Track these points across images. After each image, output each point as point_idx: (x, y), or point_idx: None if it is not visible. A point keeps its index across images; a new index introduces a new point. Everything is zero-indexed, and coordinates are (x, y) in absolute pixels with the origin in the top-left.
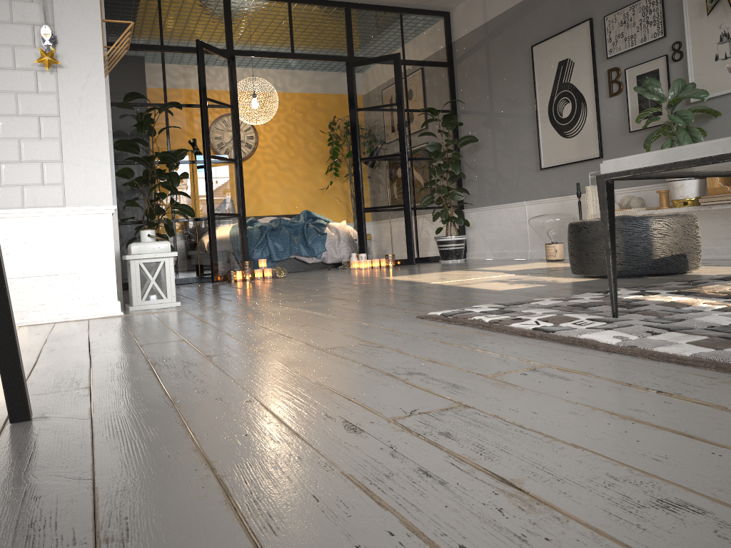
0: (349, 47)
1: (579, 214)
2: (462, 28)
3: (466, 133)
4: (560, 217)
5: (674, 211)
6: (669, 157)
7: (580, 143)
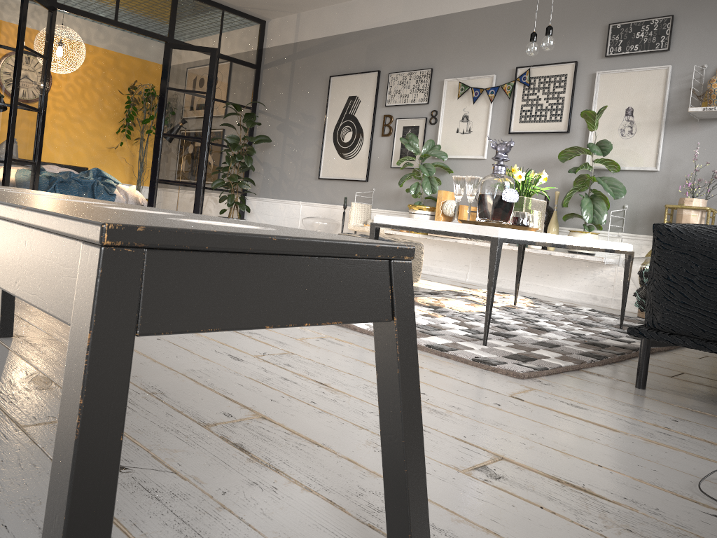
0: (171, 29)
1: (342, 222)
2: (274, 40)
3: (261, 131)
4: (327, 221)
5: (410, 235)
6: (413, 223)
7: (353, 166)
